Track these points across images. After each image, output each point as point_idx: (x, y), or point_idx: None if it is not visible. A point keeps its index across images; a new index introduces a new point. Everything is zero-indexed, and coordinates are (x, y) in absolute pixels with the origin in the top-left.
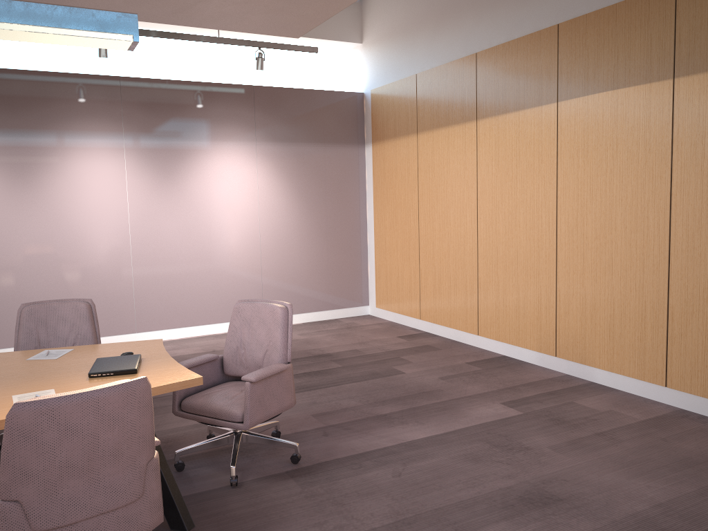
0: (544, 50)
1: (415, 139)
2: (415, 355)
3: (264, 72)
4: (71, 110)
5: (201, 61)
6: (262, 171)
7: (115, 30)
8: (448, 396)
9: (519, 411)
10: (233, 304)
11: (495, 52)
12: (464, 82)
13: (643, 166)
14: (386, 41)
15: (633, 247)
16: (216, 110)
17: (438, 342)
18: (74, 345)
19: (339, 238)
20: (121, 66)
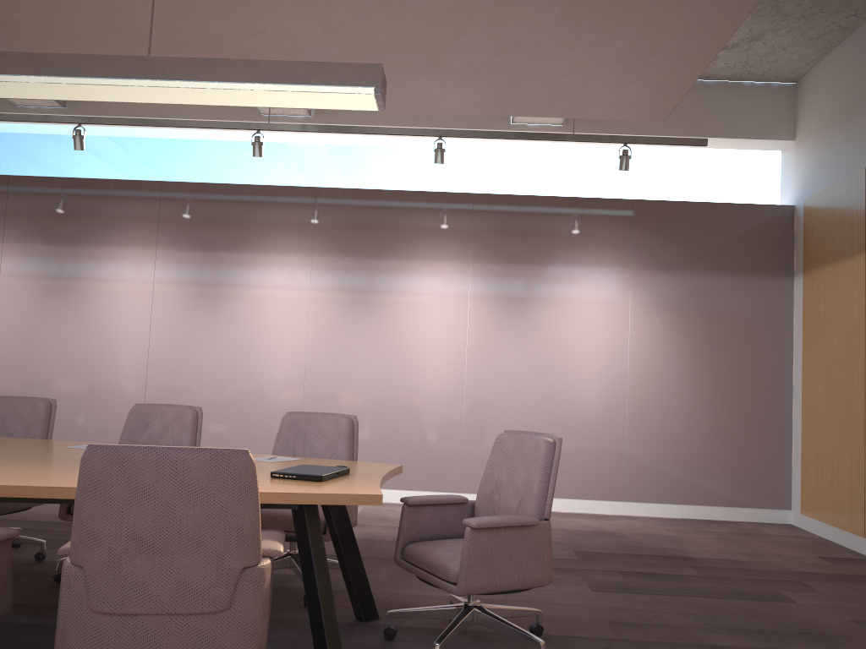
0: None
1: (862, 260)
2: (831, 583)
3: (652, 184)
4: (418, 231)
5: (572, 175)
6: (636, 306)
7: (355, 83)
8: (851, 647)
9: None
10: (584, 476)
11: None
12: None
13: None
14: (825, 130)
15: None
16: (581, 229)
17: None
18: None
19: (746, 405)
20: (480, 183)
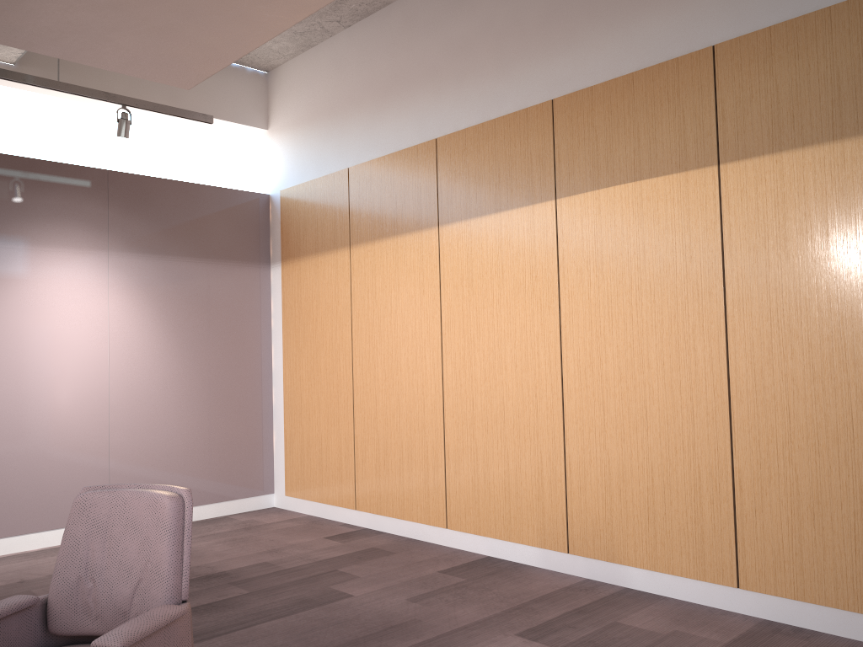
0: (534, 132)
1: (347, 254)
2: (359, 564)
3: (124, 155)
4: None
5: (25, 130)
6: (116, 294)
7: None
8: (432, 630)
9: (549, 645)
10: (59, 501)
11: (463, 136)
12: (419, 177)
13: (683, 280)
14: (303, 125)
15: (676, 390)
16: (45, 200)
17: (388, 542)
18: None
19: (232, 396)
20: None
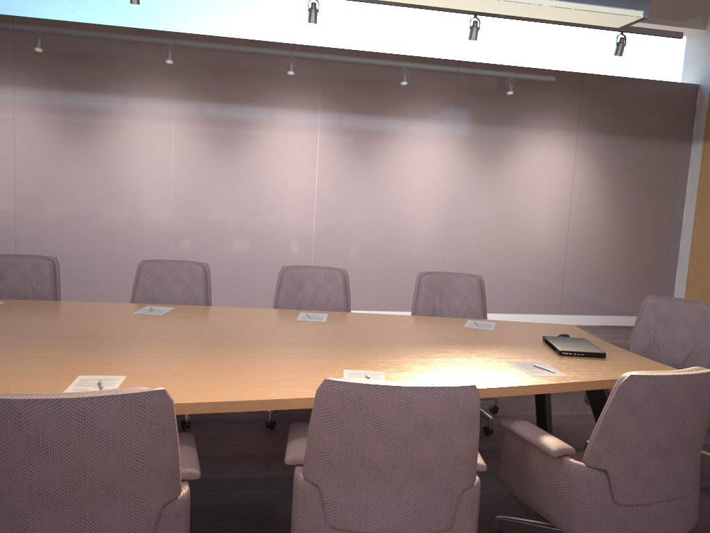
0: None
1: None
2: None
3: (590, 59)
4: (411, 92)
5: (530, 47)
6: (579, 162)
7: (628, 5)
8: None
9: None
10: (532, 296)
11: None
12: None
13: None
14: None
15: None
16: (542, 97)
17: None
18: (464, 318)
19: (649, 241)
20: (455, 50)
